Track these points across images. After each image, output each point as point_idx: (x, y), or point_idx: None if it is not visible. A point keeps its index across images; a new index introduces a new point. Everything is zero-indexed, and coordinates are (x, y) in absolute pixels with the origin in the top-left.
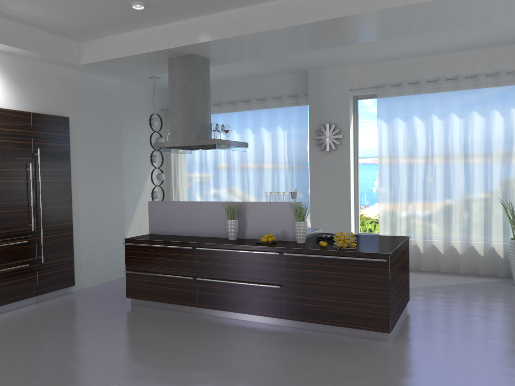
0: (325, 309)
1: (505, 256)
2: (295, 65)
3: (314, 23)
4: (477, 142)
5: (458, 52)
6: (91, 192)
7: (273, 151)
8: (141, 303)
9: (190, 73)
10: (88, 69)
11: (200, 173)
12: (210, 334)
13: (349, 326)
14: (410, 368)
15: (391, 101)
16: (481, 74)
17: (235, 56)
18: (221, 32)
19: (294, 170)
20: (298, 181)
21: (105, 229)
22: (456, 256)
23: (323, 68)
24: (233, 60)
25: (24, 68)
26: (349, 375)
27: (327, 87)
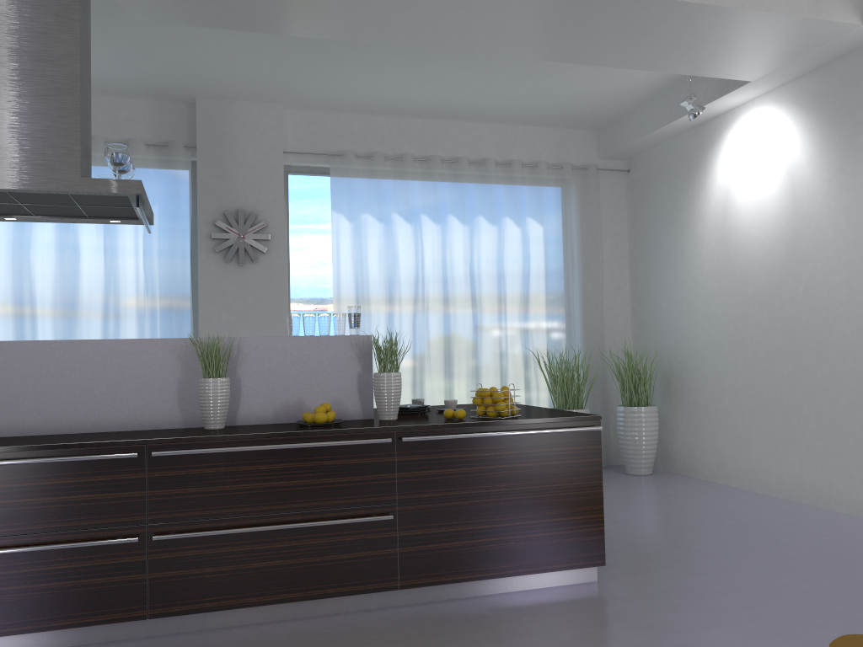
0: (487, 546)
1: None
2: (188, 78)
3: None
4: (487, 264)
5: (456, 121)
6: None
7: (108, 258)
8: None
9: (65, 4)
10: None
11: None
12: None
13: (534, 571)
14: (710, 608)
15: (357, 183)
16: (490, 160)
17: (166, 3)
18: None
19: (159, 301)
20: (171, 325)
21: None
22: None
23: (230, 100)
24: (145, 14)
25: None
26: None
27: (238, 139)
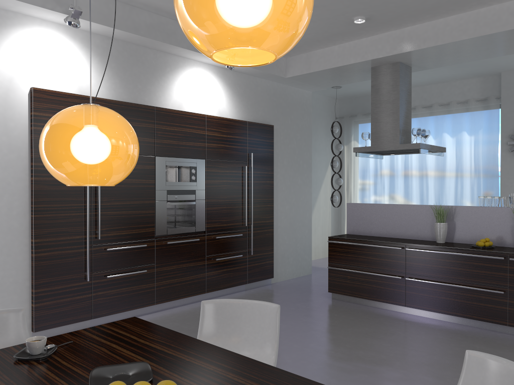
0: None
1: None
2: (490, 67)
3: None
4: None
5: None
6: (287, 193)
7: (457, 157)
8: (342, 299)
9: (394, 80)
10: (290, 81)
11: (375, 178)
12: (430, 333)
13: None
14: None
15: None
16: None
17: (440, 62)
18: (436, 39)
19: (482, 177)
20: (487, 188)
21: (297, 228)
22: None
23: None
24: (435, 66)
25: (243, 82)
26: None
27: None
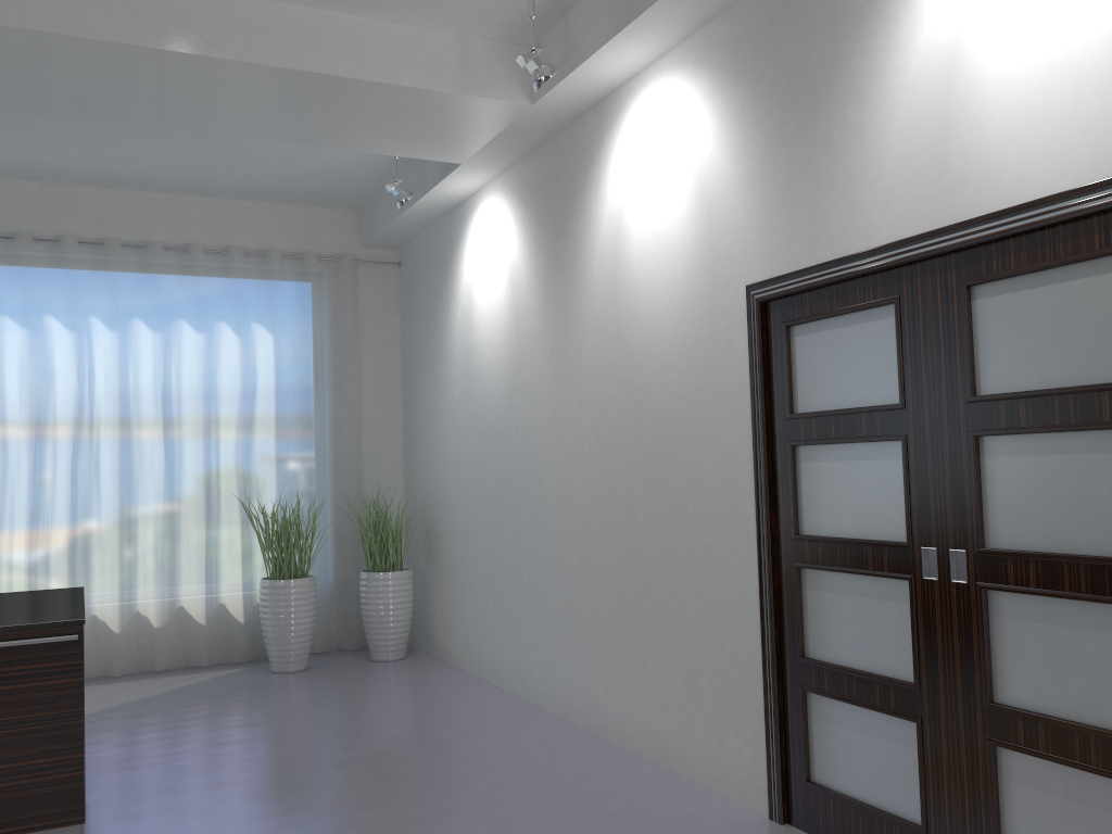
0: None
1: (247, 618)
2: None
3: None
4: (190, 384)
5: (149, 193)
6: None
7: None
8: None
9: None
10: None
11: None
12: None
13: None
14: None
15: None
16: (196, 246)
17: None
18: None
19: None
20: None
21: None
22: (149, 633)
23: None
24: None
25: None
26: None
27: None
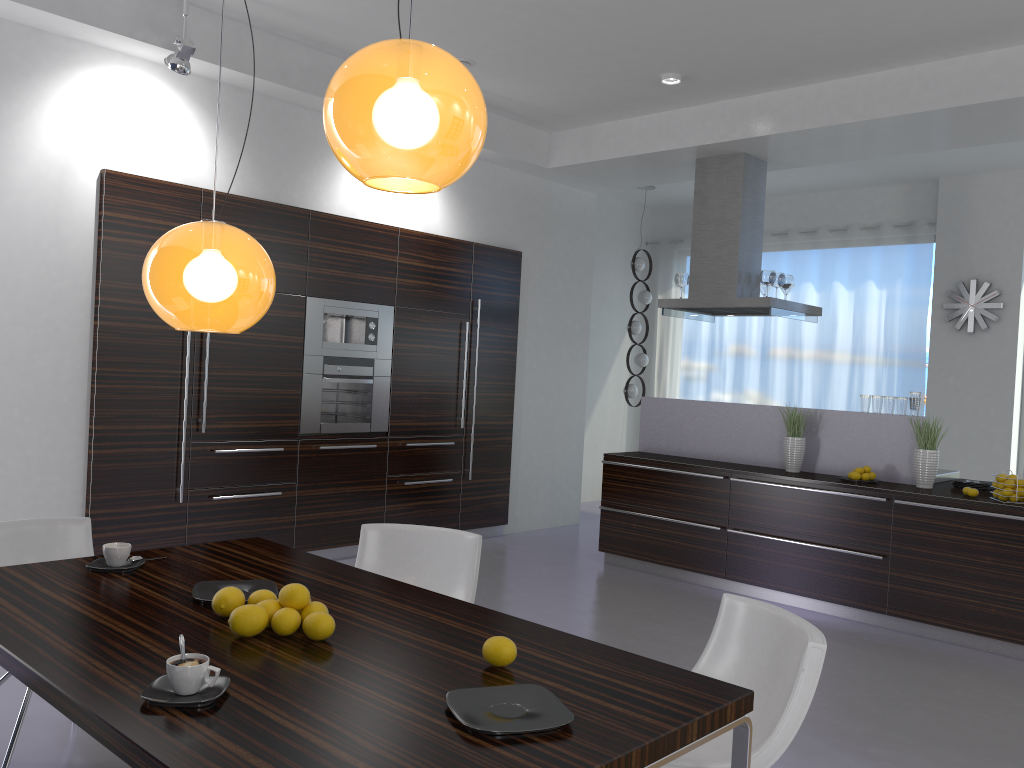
0: (967, 605)
1: None
2: (917, 168)
3: (981, 105)
4: None
5: None
6: (541, 375)
7: (855, 327)
8: (622, 563)
9: (734, 184)
10: (556, 174)
11: (709, 358)
12: None
13: (1013, 641)
14: None
15: None
16: None
17: (815, 156)
18: (803, 118)
19: (896, 365)
20: (903, 386)
21: (556, 439)
22: None
23: (972, 174)
24: (809, 163)
25: (470, 173)
26: (1019, 708)
27: (977, 211)
